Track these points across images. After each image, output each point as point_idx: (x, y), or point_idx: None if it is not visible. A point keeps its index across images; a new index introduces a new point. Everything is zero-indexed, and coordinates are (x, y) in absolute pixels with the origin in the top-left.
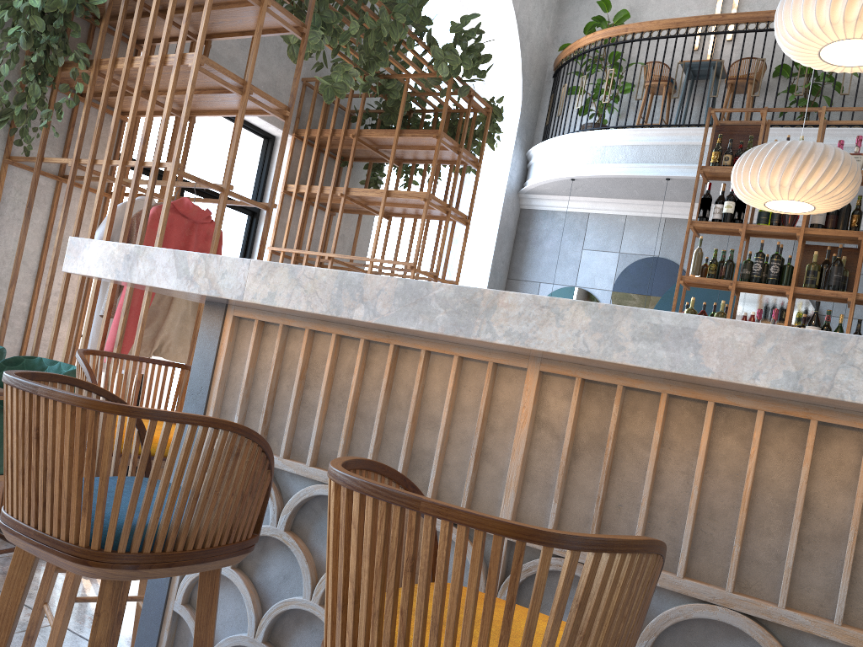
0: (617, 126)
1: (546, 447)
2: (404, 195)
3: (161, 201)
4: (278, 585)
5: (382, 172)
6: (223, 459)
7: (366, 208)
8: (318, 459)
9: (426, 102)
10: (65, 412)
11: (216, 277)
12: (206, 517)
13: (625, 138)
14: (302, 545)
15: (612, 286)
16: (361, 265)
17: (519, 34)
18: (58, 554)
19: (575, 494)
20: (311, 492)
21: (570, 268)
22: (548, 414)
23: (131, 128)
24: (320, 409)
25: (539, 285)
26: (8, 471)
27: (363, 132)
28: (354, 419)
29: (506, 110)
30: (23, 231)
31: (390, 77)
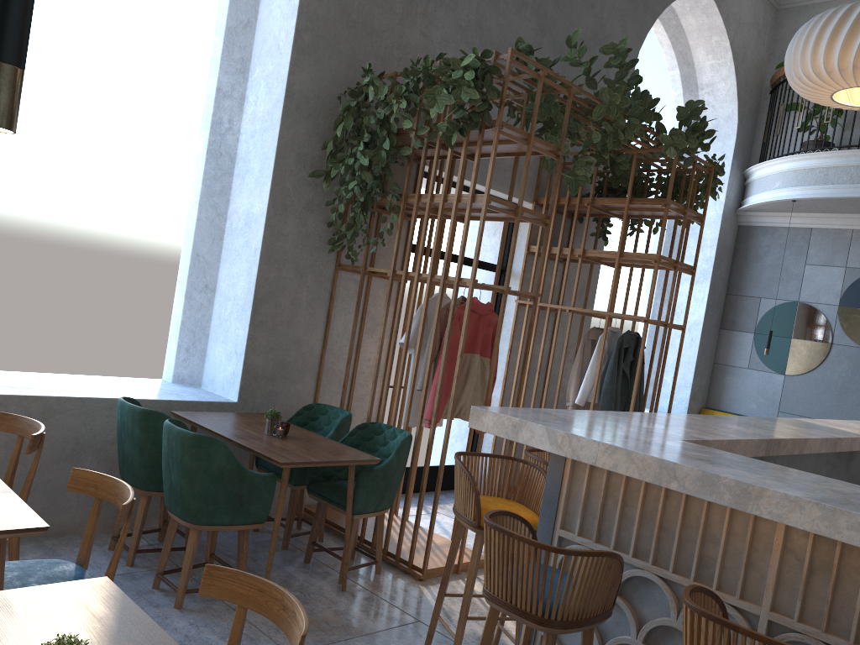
0: (840, 146)
1: (792, 565)
2: (636, 256)
3: (445, 287)
4: (612, 627)
5: (609, 222)
6: (604, 570)
7: (599, 263)
8: (635, 552)
9: (650, 165)
10: (529, 548)
11: (576, 448)
12: (595, 601)
13: (850, 159)
14: (628, 605)
15: (838, 300)
16: (597, 313)
17: (734, 60)
18: (526, 619)
19: (812, 596)
20: (633, 573)
21: (792, 283)
22: (792, 545)
23: (435, 250)
24: (637, 522)
25: (760, 300)
26: (491, 571)
27: (596, 200)
28: (660, 530)
29: (721, 133)
30: (354, 322)
31: (620, 152)
